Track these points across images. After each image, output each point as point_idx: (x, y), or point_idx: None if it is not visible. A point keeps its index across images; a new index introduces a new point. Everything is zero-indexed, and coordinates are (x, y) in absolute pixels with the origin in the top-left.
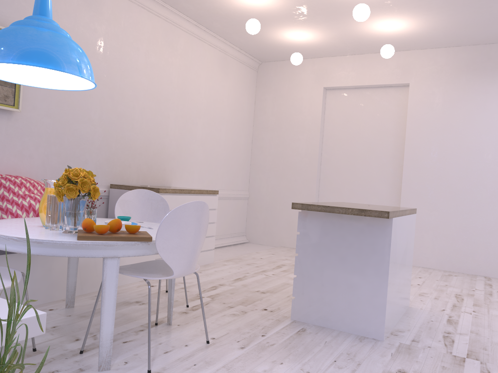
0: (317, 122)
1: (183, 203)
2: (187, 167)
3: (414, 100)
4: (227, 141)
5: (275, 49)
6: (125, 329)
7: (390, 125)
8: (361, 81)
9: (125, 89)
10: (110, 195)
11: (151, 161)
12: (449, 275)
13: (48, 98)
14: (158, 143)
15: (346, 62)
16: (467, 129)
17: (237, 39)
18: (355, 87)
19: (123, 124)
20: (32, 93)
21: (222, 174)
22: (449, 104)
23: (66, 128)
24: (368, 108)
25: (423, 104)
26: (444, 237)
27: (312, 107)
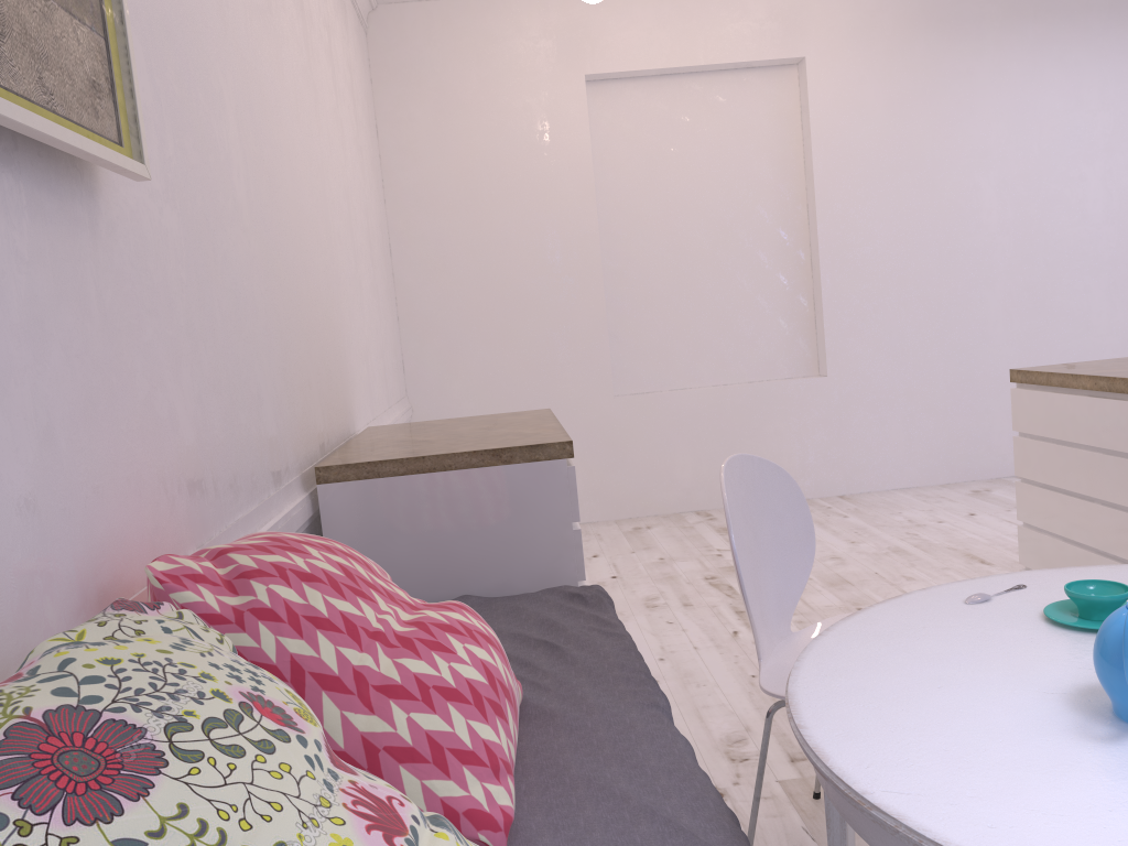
0: (585, 174)
1: None
2: (358, 353)
3: (822, 99)
4: (374, 253)
5: None
6: None
7: (763, 166)
8: (685, 56)
9: (261, 73)
10: (324, 512)
11: (326, 350)
12: (975, 492)
13: (155, 107)
14: (324, 282)
15: (637, 5)
16: (943, 162)
17: None
18: (662, 73)
19: (279, 218)
20: None
21: (385, 360)
22: (899, 105)
23: (209, 254)
24: (704, 127)
25: (843, 107)
26: (928, 413)
27: (562, 132)
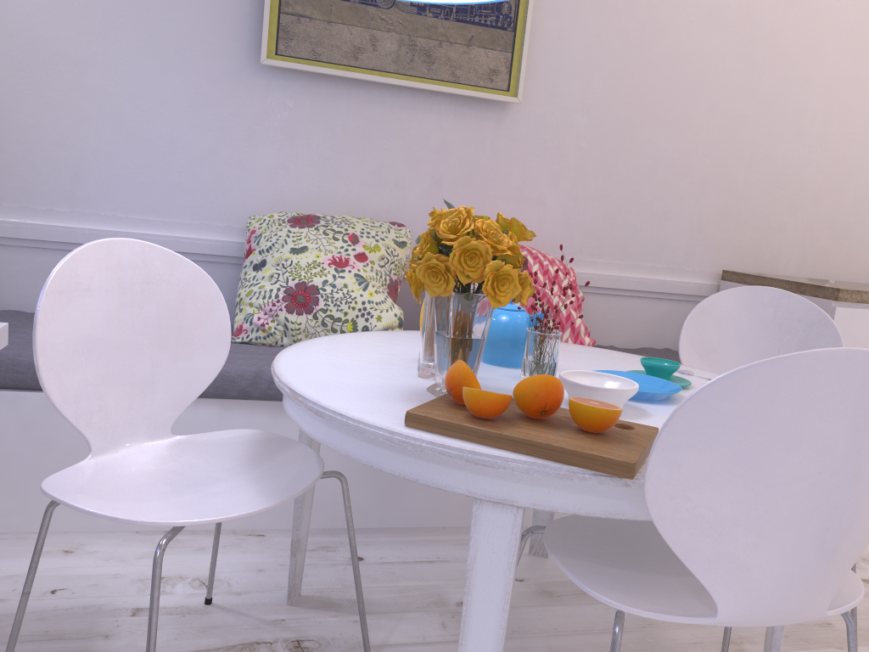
0: None
1: None
2: None
3: None
4: None
5: None
6: None
7: None
8: None
9: (785, 35)
10: None
11: (844, 217)
12: None
13: (586, 71)
14: None
15: None
16: None
17: None
18: None
19: (773, 123)
20: (552, 61)
21: None
22: None
23: (625, 138)
24: None
25: None
26: None
27: None
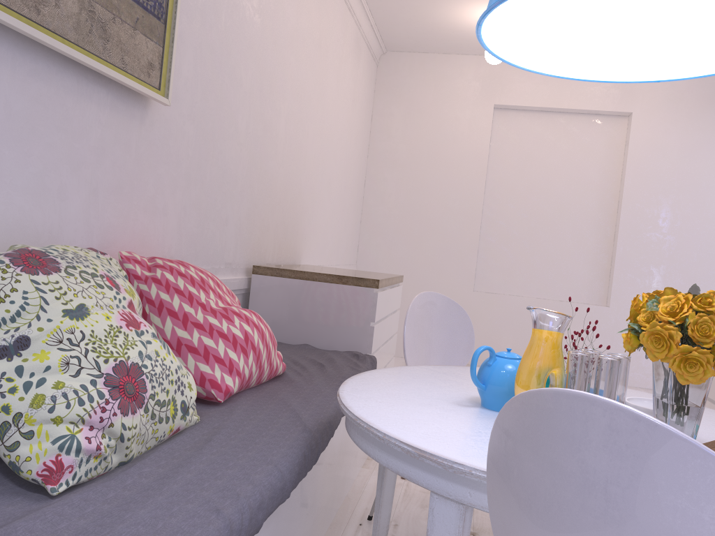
0: (482, 160)
1: (387, 303)
2: (315, 227)
3: (639, 139)
4: (348, 181)
5: (435, 32)
6: None
7: (594, 173)
8: (556, 102)
9: (274, 75)
10: (252, 288)
11: (287, 217)
12: None
13: (194, 79)
14: (295, 184)
15: None
16: (714, 189)
17: (389, 5)
18: (542, 110)
19: (268, 144)
20: (176, 63)
21: (340, 239)
22: (689, 150)
23: (210, 148)
24: (562, 145)
25: (651, 146)
26: None
27: (474, 134)
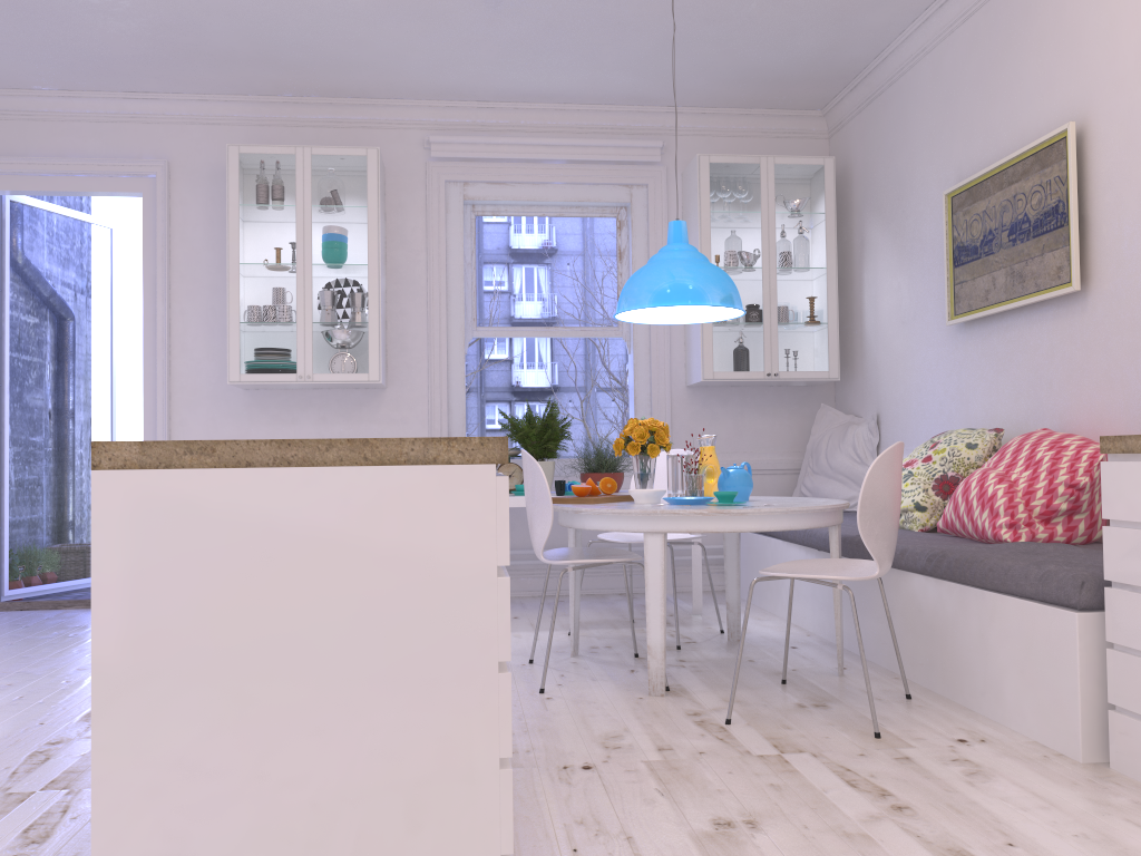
0: None
1: None
2: None
3: None
4: None
5: None
6: (679, 678)
7: None
8: None
9: None
10: None
11: None
12: None
13: None
14: None
15: None
16: None
17: None
18: None
19: None
20: (1114, 232)
21: None
22: None
23: None
24: None
25: None
26: None
27: None
